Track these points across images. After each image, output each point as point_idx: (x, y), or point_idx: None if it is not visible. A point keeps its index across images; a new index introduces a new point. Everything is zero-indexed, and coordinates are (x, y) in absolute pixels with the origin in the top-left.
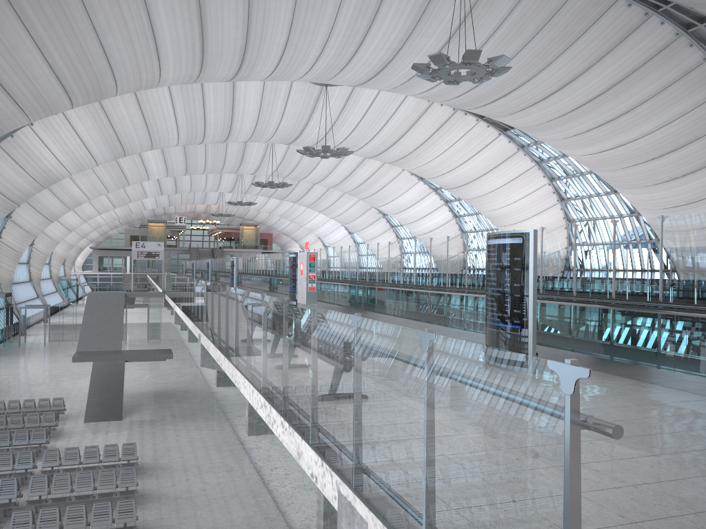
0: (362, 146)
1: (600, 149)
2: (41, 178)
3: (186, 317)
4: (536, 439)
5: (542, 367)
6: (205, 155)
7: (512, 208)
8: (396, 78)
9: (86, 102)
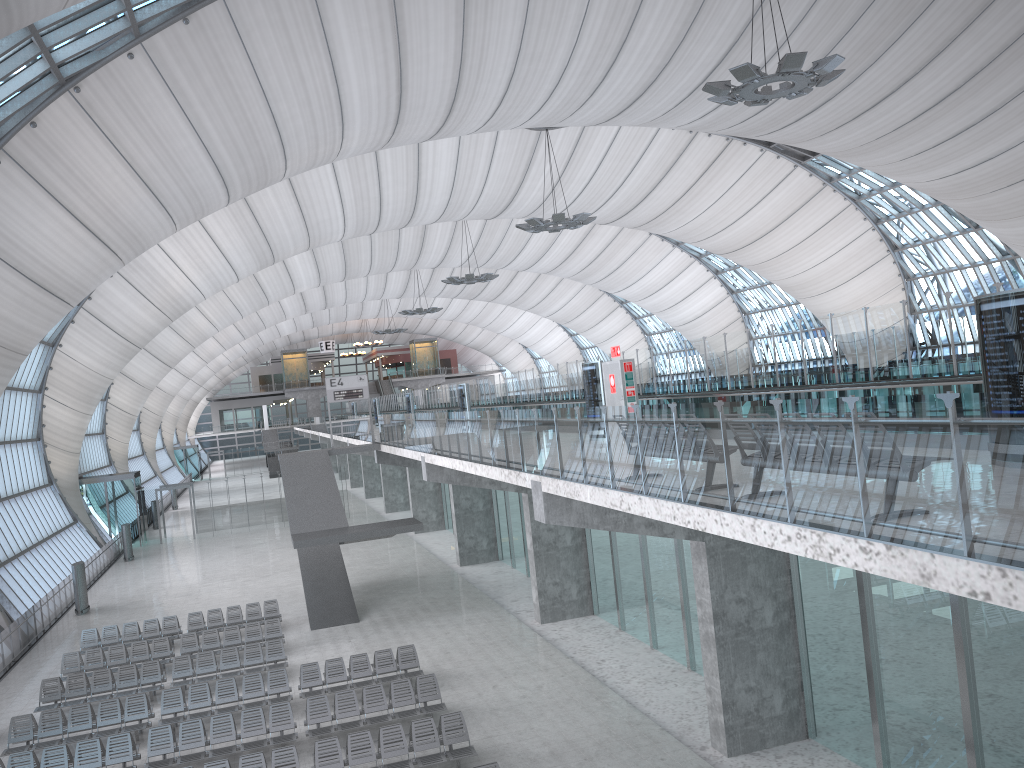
0: (598, 208)
1: (956, 169)
2: (169, 308)
3: (477, 466)
4: None
5: None
6: (371, 249)
7: (821, 270)
8: (658, 106)
9: (244, 196)
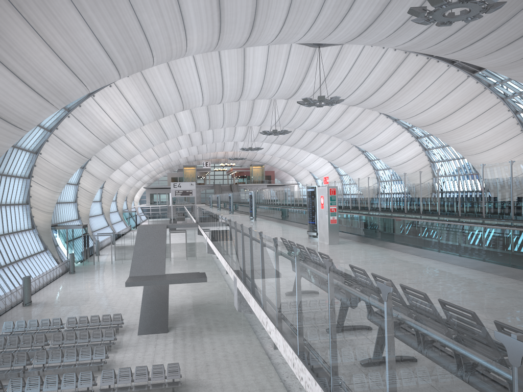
0: (348, 96)
1: None
2: (103, 137)
3: (218, 253)
4: None
5: None
6: (223, 113)
7: (479, 139)
8: (383, 31)
9: (130, 72)
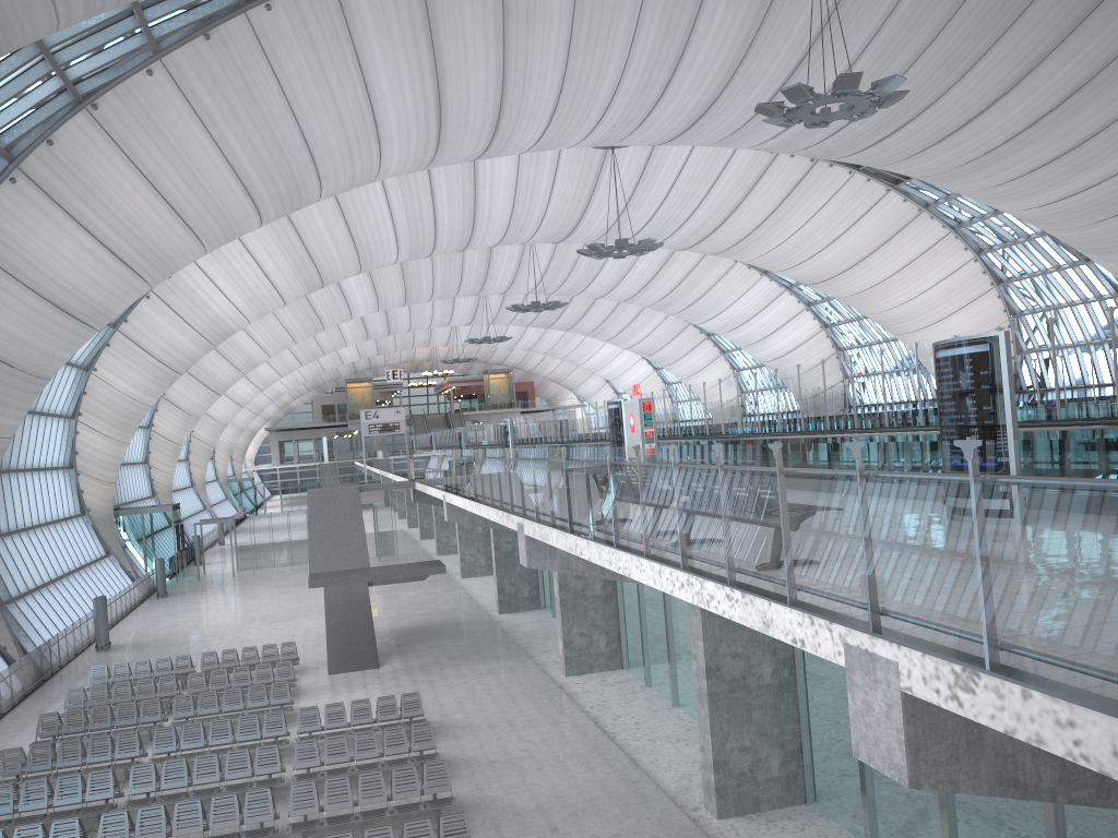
0: (673, 233)
1: (1056, 197)
2: (211, 333)
3: (481, 507)
4: (1117, 509)
5: (1117, 445)
6: (433, 272)
7: (918, 303)
8: (724, 126)
9: (279, 217)
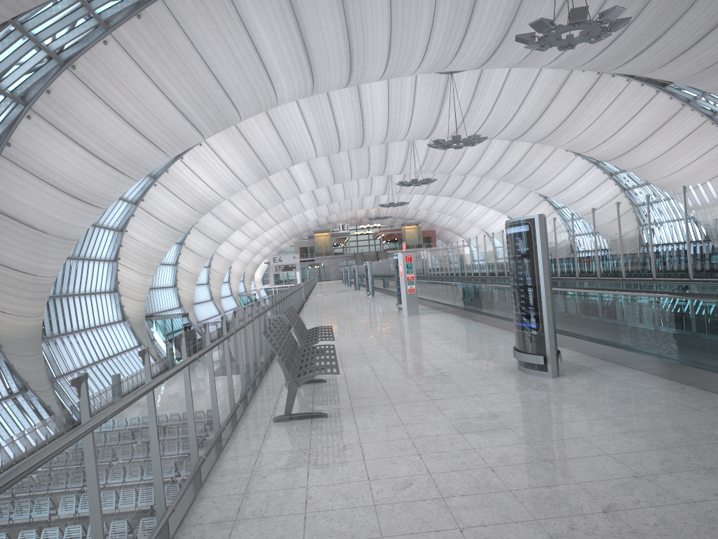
0: (502, 129)
1: None
2: (198, 206)
3: None
4: None
5: None
6: (349, 162)
7: (685, 172)
8: (517, 53)
9: (215, 131)
